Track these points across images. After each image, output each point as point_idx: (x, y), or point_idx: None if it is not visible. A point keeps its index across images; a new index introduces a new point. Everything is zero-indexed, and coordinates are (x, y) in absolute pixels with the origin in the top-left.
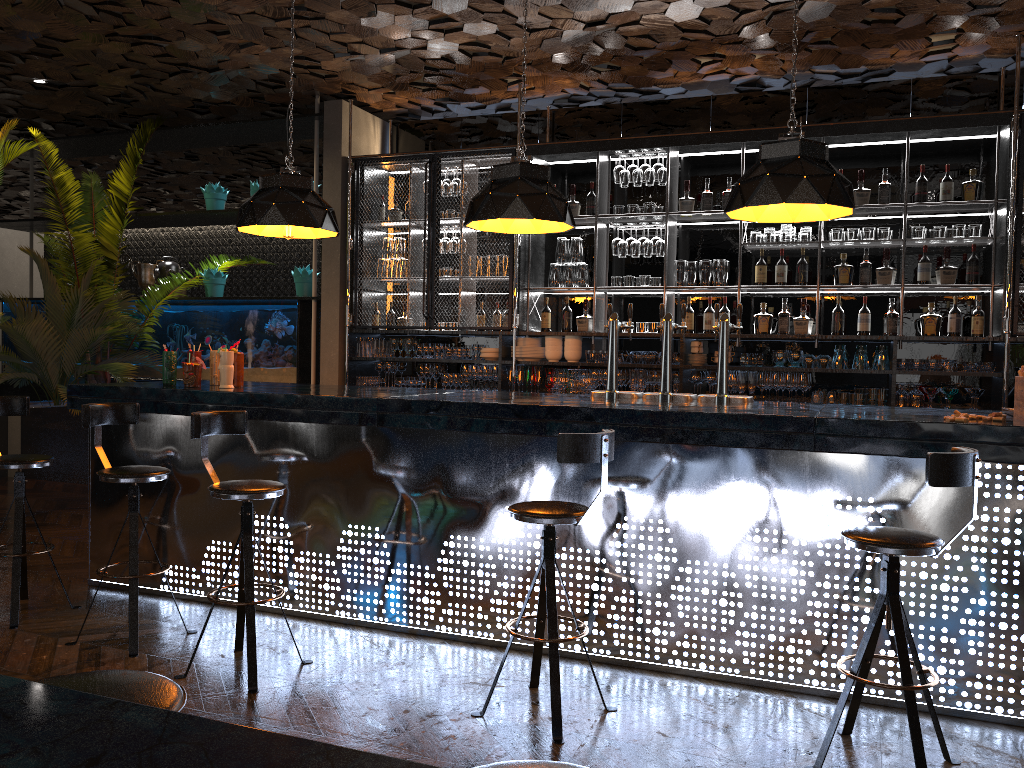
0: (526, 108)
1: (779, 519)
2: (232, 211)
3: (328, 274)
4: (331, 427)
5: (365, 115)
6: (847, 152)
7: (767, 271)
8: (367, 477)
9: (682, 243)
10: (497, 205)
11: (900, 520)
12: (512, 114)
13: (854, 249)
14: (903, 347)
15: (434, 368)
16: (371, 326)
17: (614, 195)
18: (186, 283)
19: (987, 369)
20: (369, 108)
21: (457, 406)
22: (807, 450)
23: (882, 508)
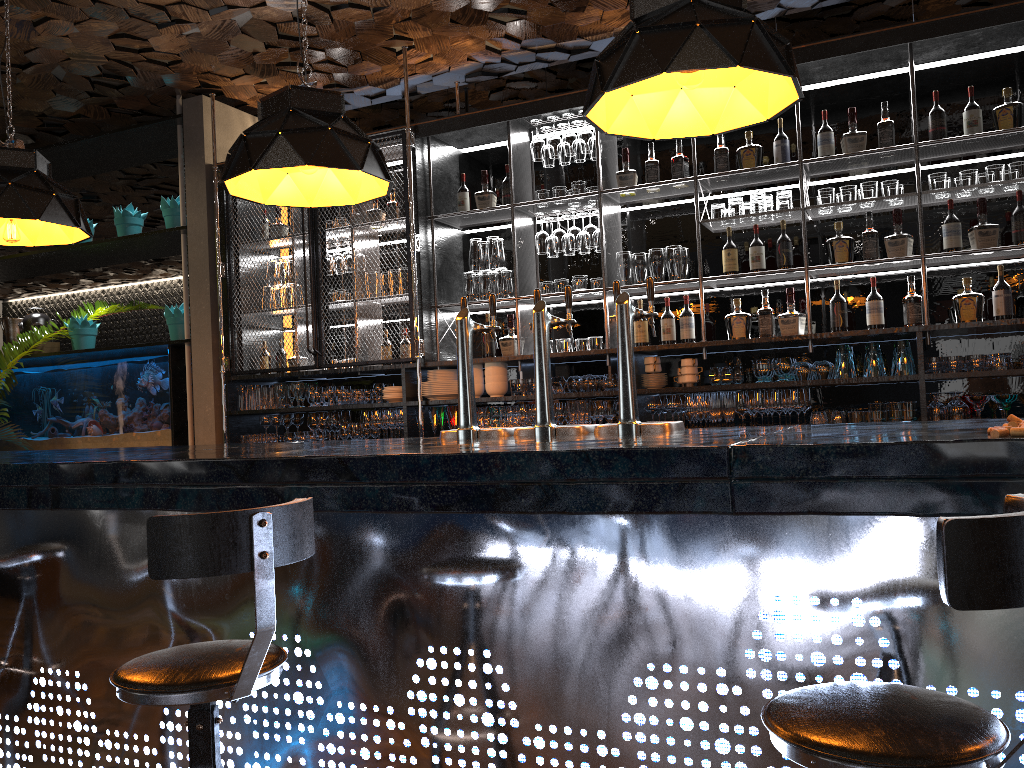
0: (436, 90)
1: (689, 645)
2: (89, 244)
3: (198, 310)
4: (12, 513)
5: (240, 115)
6: (833, 91)
7: (742, 259)
8: (61, 590)
9: (630, 233)
10: (252, 151)
11: (919, 642)
12: (416, 97)
13: (855, 218)
14: (934, 344)
15: (330, 418)
16: (251, 370)
17: (542, 181)
18: (47, 336)
19: None
20: (249, 108)
21: (156, 468)
22: (720, 512)
23: (881, 618)
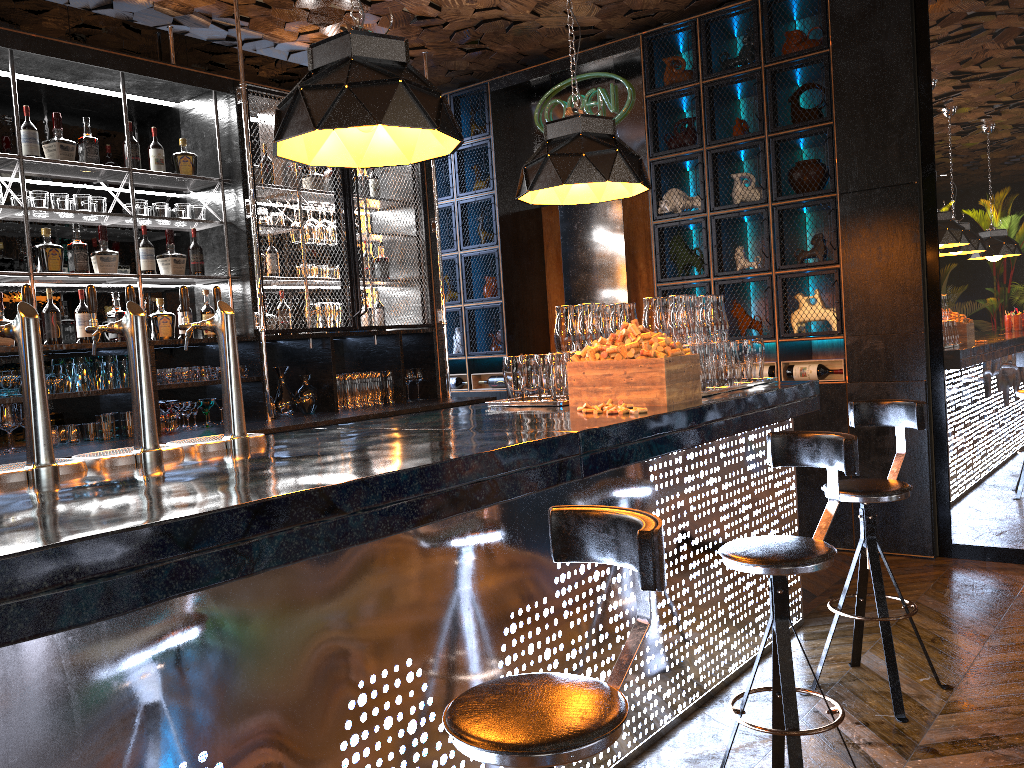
0: None
1: (530, 588)
2: None
3: None
4: None
5: None
6: (7, 84)
7: None
8: None
9: None
10: None
11: None
12: None
13: (34, 224)
14: None
15: None
16: None
17: None
18: None
19: (243, 373)
20: None
21: (5, 570)
22: (577, 479)
23: None
